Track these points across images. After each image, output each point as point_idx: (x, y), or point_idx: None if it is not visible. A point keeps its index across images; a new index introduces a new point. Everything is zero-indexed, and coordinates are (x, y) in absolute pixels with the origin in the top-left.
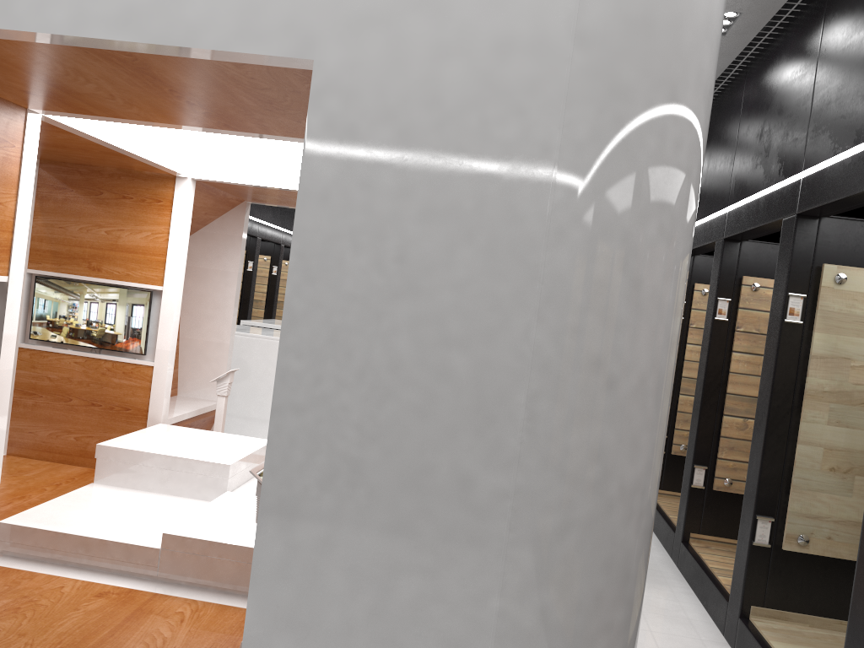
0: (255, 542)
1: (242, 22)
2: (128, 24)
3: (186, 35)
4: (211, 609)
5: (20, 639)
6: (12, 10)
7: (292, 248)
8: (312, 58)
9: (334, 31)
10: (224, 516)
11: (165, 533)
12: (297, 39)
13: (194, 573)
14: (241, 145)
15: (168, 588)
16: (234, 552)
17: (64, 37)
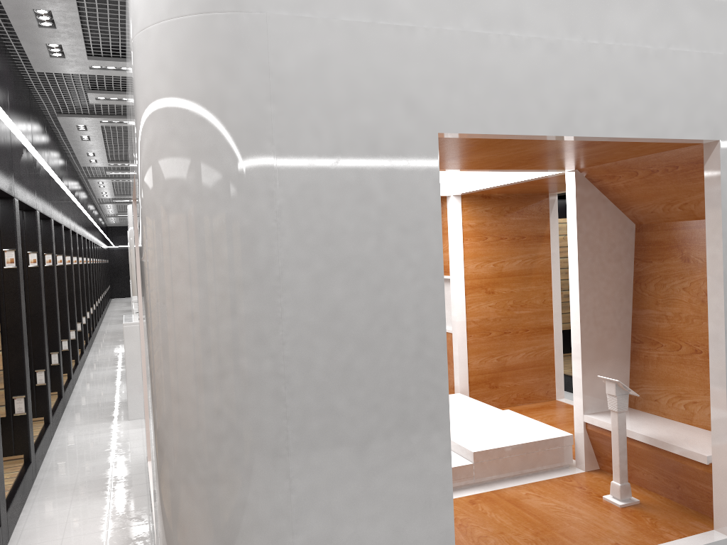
0: (726, 405)
1: (686, 122)
2: (634, 128)
3: (662, 131)
4: (533, 486)
5: (508, 535)
6: (573, 124)
7: (722, 243)
8: (718, 139)
9: (726, 123)
10: (466, 434)
11: (475, 451)
12: (711, 129)
13: (496, 471)
14: (448, 175)
15: (488, 486)
16: (518, 449)
17: (597, 137)
